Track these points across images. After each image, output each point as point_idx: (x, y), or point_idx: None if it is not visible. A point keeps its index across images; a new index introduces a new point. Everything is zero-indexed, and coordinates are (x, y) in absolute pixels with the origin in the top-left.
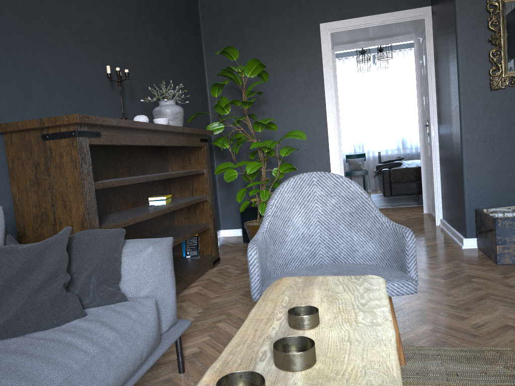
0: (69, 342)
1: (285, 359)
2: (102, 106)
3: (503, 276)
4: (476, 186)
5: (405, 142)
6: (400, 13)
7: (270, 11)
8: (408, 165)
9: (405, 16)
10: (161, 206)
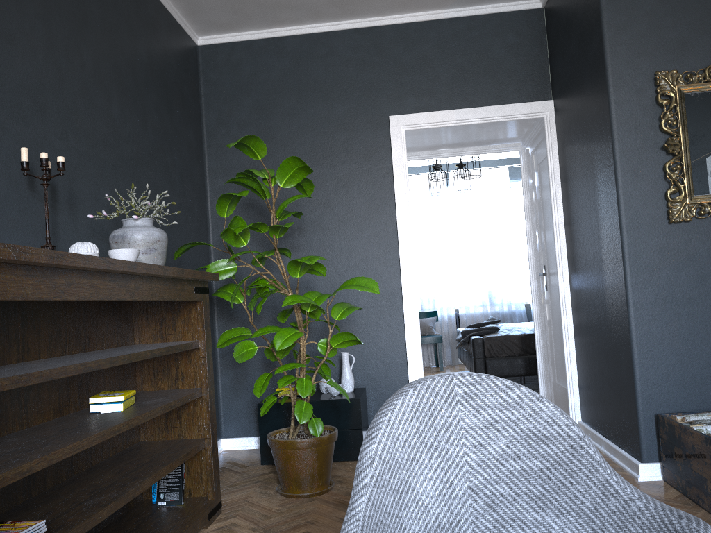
0: None
1: None
2: (7, 223)
3: None
4: (654, 375)
5: (493, 296)
6: (508, 107)
7: (313, 93)
8: (508, 330)
9: (516, 112)
10: (112, 417)
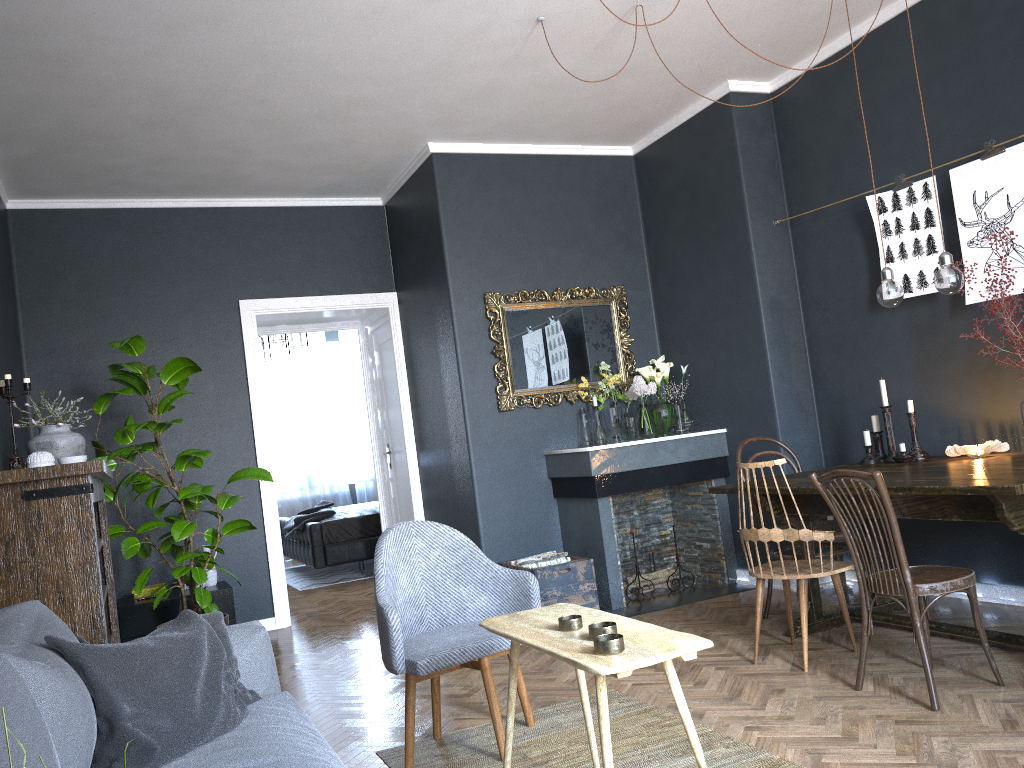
0: (279, 732)
1: (606, 631)
2: None
3: None
4: (494, 533)
5: (312, 477)
6: (357, 297)
7: (153, 271)
8: (345, 513)
9: (364, 302)
10: None
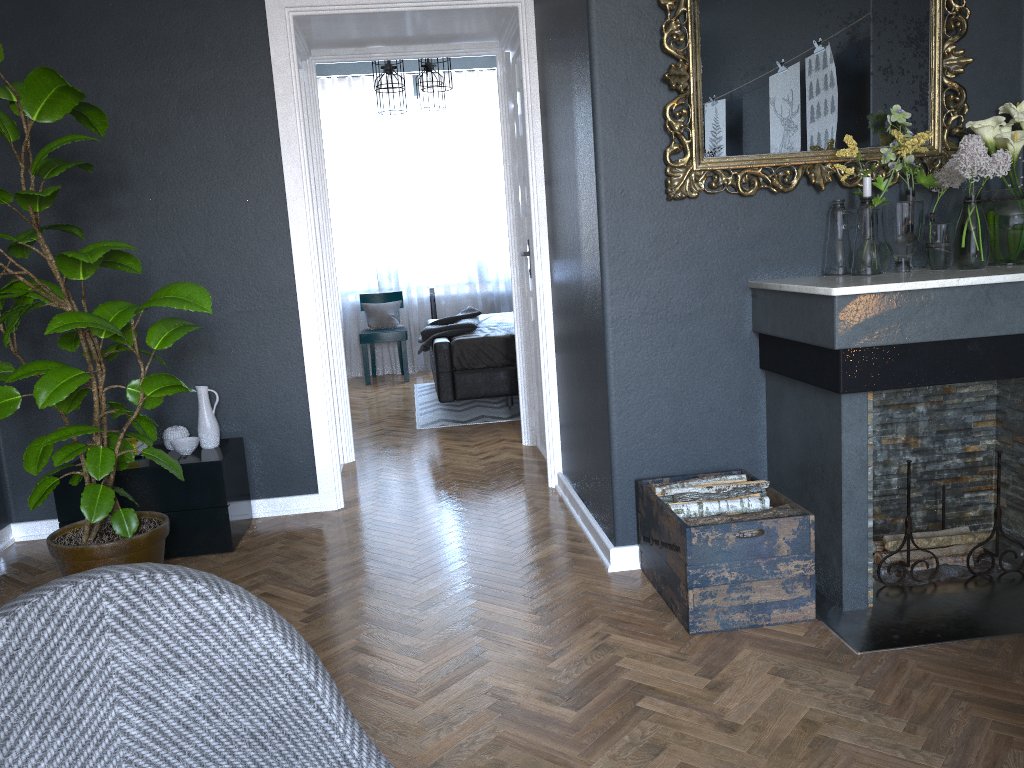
0: None
1: None
2: None
3: (708, 684)
4: (636, 425)
5: (484, 269)
6: None
7: None
8: (489, 329)
9: None
10: None
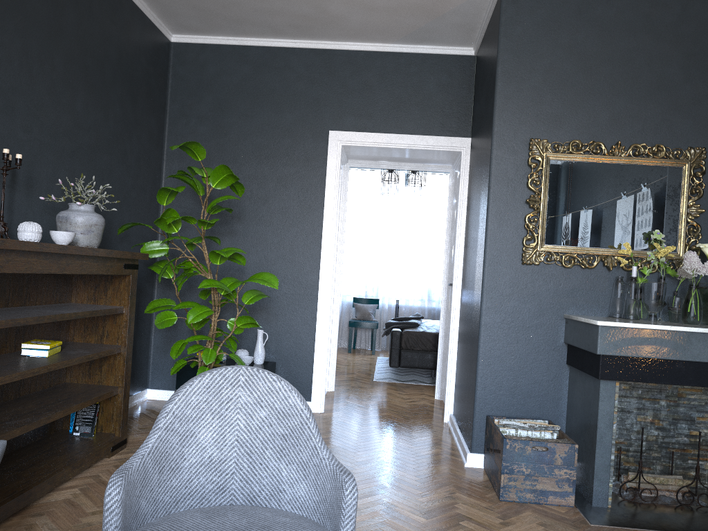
0: None
1: None
2: None
3: (501, 521)
4: (491, 384)
5: (432, 292)
6: (432, 138)
7: (266, 100)
8: (426, 327)
9: (438, 144)
10: (37, 361)
